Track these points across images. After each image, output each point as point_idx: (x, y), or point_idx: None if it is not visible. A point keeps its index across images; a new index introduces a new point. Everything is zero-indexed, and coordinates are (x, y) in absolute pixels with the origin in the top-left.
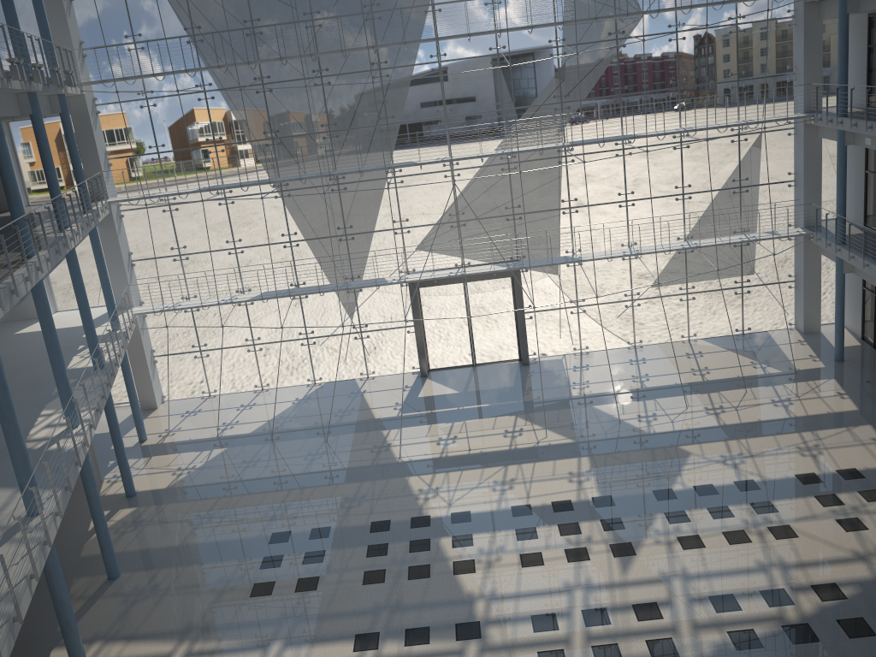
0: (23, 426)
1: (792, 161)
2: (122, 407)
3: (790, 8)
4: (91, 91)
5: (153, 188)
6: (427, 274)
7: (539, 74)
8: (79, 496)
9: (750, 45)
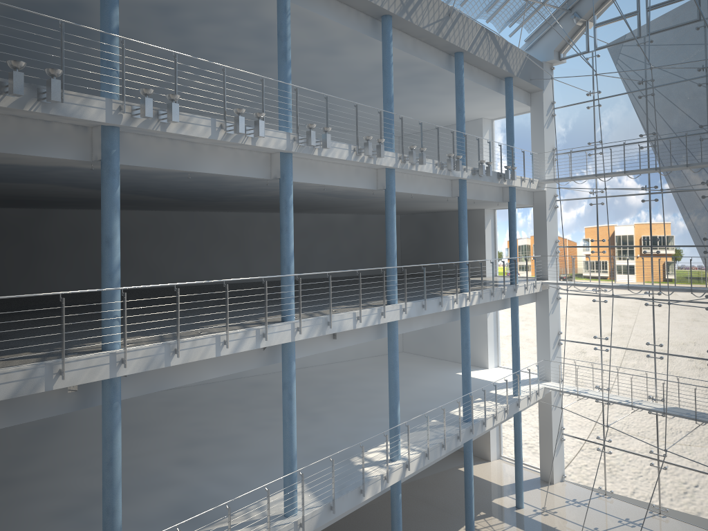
0: (372, 443)
1: None
2: (528, 469)
3: None
4: (543, 186)
5: (588, 278)
6: None
7: None
8: (438, 529)
9: None
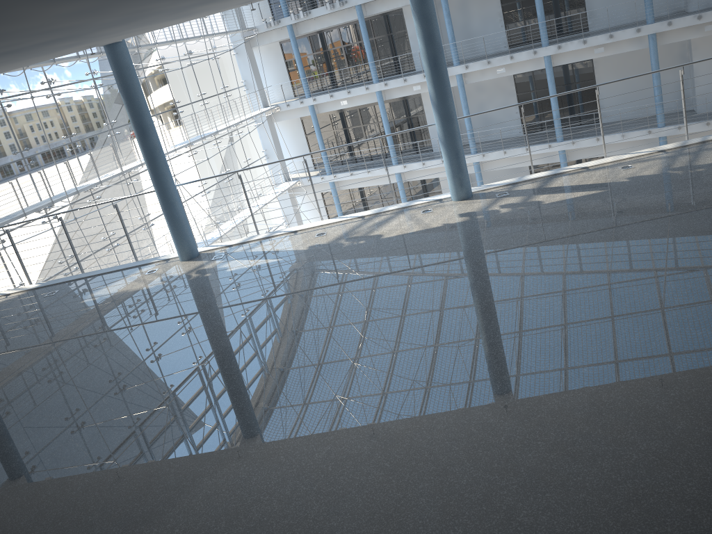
0: None
1: (261, 142)
2: None
3: (231, 43)
4: None
5: None
6: None
7: None
8: None
9: (223, 67)
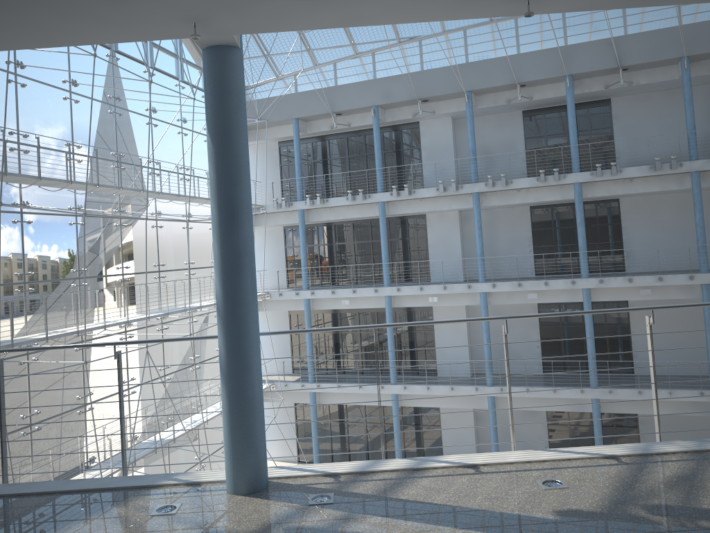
0: None
1: None
2: None
3: None
4: None
5: None
6: None
7: (107, 243)
8: None
9: None
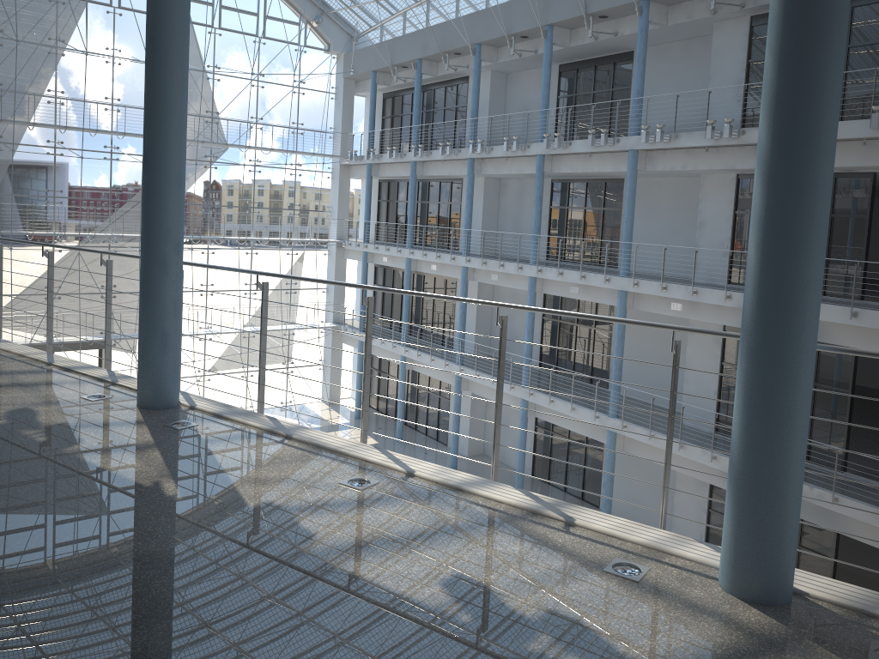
0: None
1: (326, 274)
2: None
3: (330, 166)
4: None
5: None
6: (19, 340)
7: None
8: None
9: (304, 186)
